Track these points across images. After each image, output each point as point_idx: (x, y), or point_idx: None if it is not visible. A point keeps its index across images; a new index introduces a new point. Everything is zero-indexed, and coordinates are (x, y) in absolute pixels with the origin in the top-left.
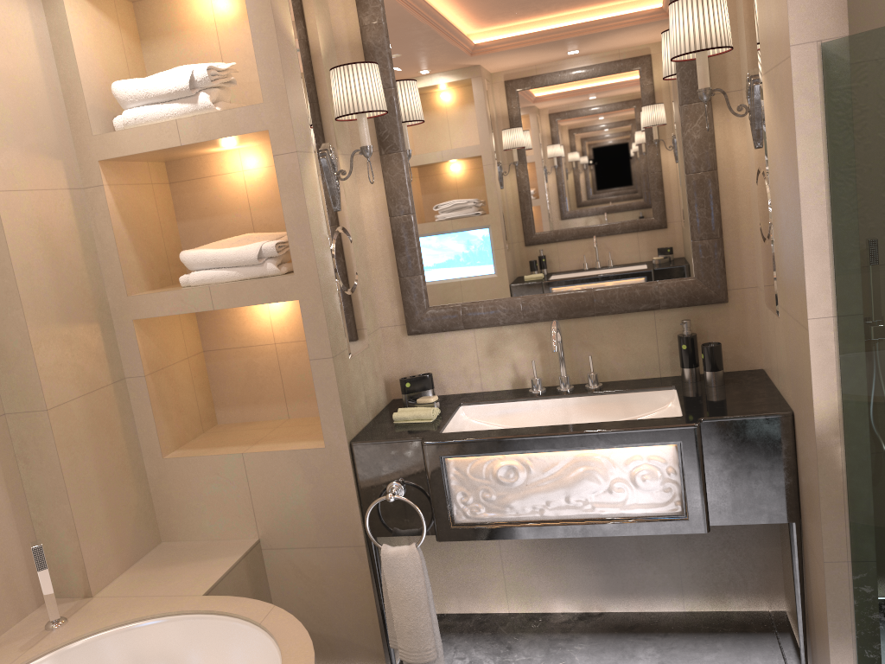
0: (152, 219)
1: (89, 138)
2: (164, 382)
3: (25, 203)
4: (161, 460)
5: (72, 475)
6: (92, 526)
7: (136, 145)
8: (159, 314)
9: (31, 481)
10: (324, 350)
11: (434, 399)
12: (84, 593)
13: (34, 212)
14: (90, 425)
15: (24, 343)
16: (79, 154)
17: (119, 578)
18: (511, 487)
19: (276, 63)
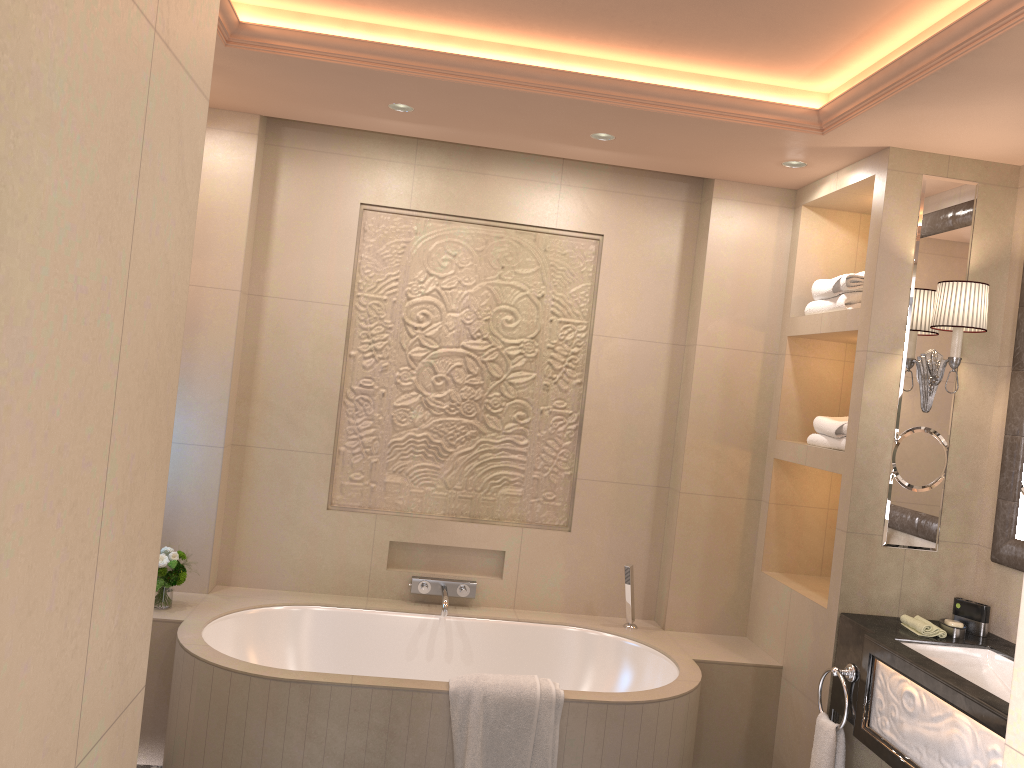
0: (832, 388)
1: (787, 319)
2: (788, 516)
3: (718, 356)
4: (759, 572)
5: (681, 543)
6: (684, 585)
7: (802, 328)
8: (783, 458)
9: (666, 536)
10: (844, 523)
11: (953, 623)
12: (662, 625)
13: (723, 363)
14: (711, 518)
15: (683, 444)
16: (781, 329)
17: (690, 633)
18: (908, 716)
19: (872, 277)
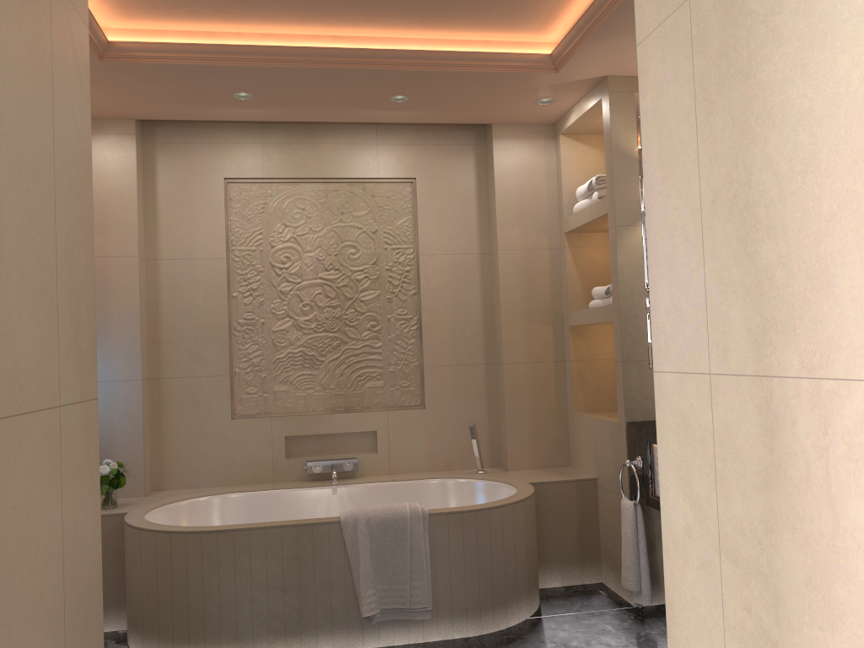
0: (604, 267)
1: (562, 220)
2: (587, 368)
3: (515, 256)
4: (572, 414)
5: (510, 402)
6: (517, 434)
7: (573, 224)
8: (575, 323)
9: (498, 400)
10: (619, 356)
11: None
12: (505, 468)
13: (520, 261)
14: (530, 380)
15: (499, 327)
16: (560, 229)
17: (527, 470)
18: None
19: (610, 172)
